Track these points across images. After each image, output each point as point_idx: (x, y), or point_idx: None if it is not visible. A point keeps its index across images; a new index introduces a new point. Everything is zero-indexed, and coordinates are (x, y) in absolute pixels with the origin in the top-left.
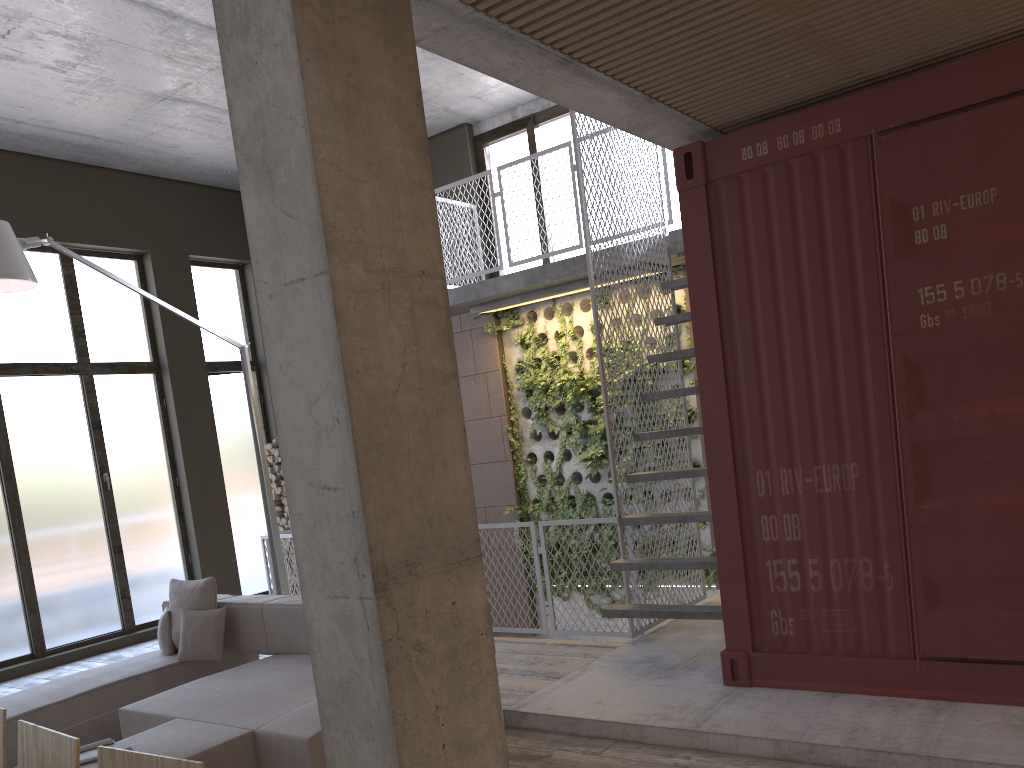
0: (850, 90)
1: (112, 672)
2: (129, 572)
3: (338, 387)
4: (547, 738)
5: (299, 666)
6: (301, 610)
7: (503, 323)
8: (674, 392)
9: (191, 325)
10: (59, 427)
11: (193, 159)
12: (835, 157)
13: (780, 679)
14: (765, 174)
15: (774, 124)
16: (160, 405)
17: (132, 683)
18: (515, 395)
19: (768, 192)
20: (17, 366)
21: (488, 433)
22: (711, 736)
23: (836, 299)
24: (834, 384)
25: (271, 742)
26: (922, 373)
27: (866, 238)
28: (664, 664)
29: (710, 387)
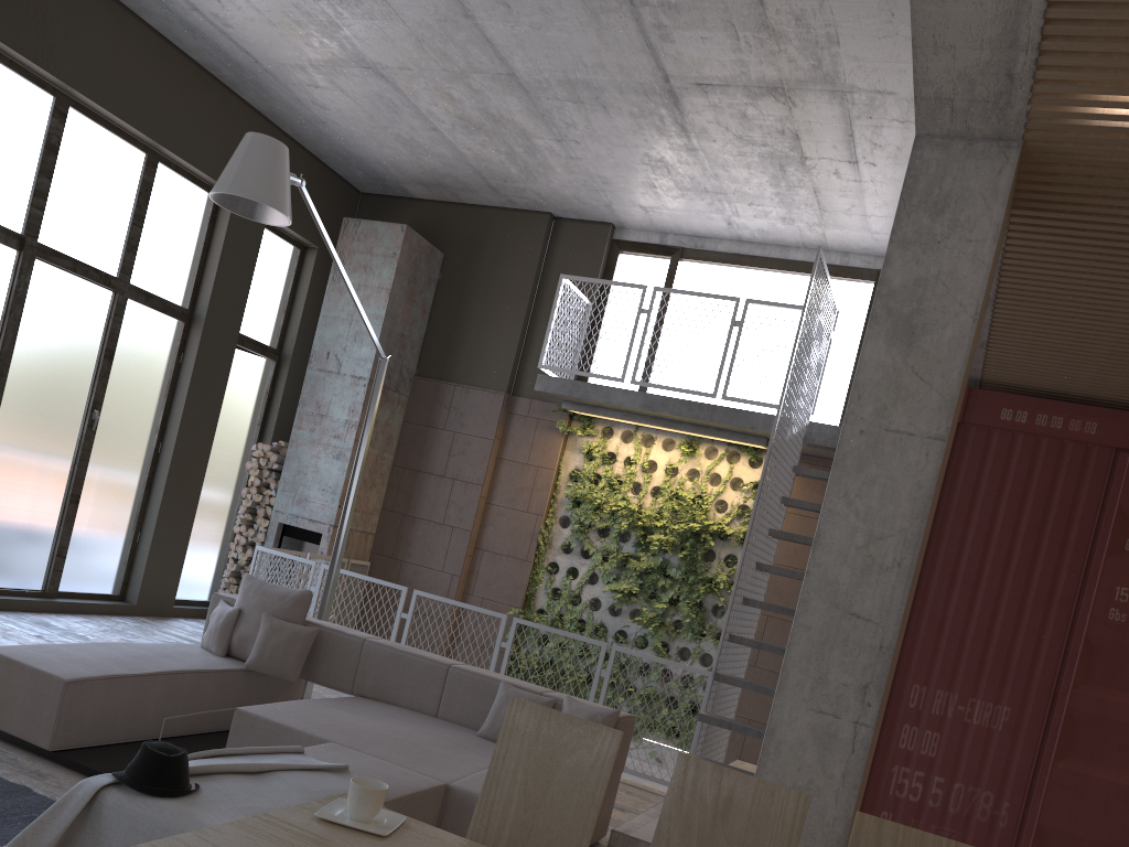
0: (1104, 402)
1: (171, 657)
2: (73, 528)
3: (912, 537)
4: None
5: (418, 721)
6: (418, 661)
7: (575, 426)
8: (791, 573)
9: (241, 288)
10: (70, 340)
11: (327, 126)
12: (1081, 451)
13: None
14: (1014, 438)
15: (1039, 402)
16: (176, 358)
17: (201, 677)
18: (559, 500)
19: (1012, 453)
20: (59, 255)
21: (517, 526)
22: None
23: (1040, 565)
24: (1013, 635)
25: (469, 802)
26: (1094, 654)
27: (1084, 527)
28: None
29: None
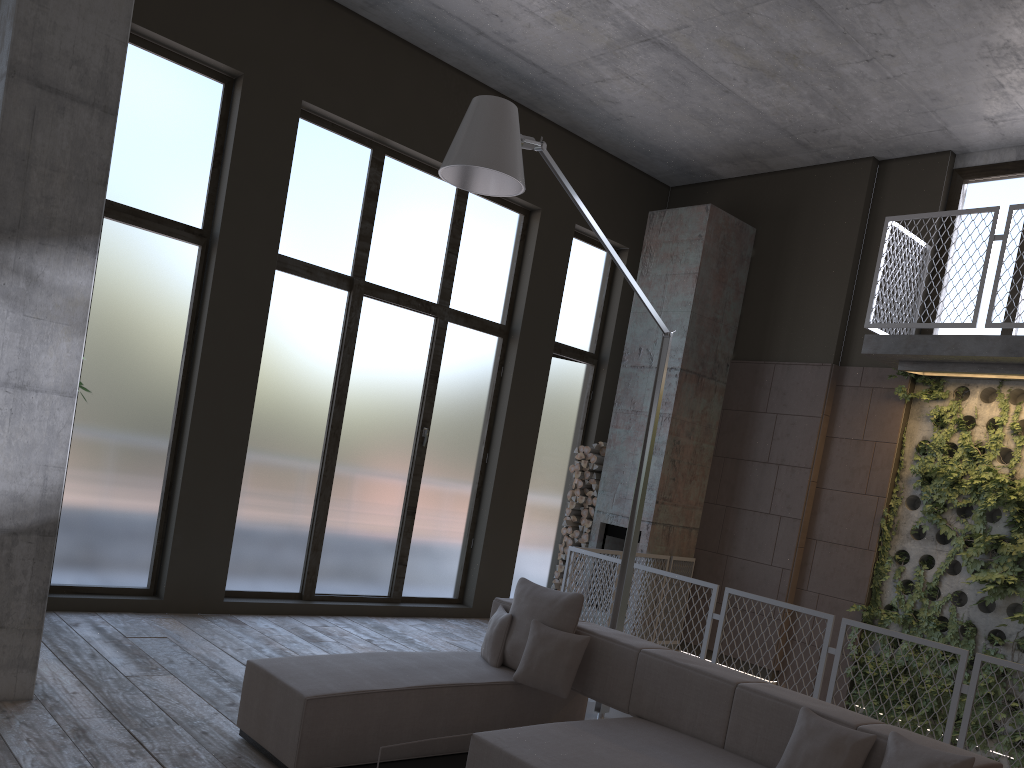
0: None
1: (437, 668)
2: (413, 538)
3: None
4: None
5: (694, 755)
6: (699, 678)
7: (919, 391)
8: None
9: (554, 298)
10: (399, 366)
11: (623, 122)
12: None
13: None
14: None
15: None
16: (497, 373)
17: (461, 692)
18: (904, 478)
19: None
20: (384, 290)
21: (854, 511)
22: None
23: None
24: None
25: None
26: None
27: None
28: None
29: None
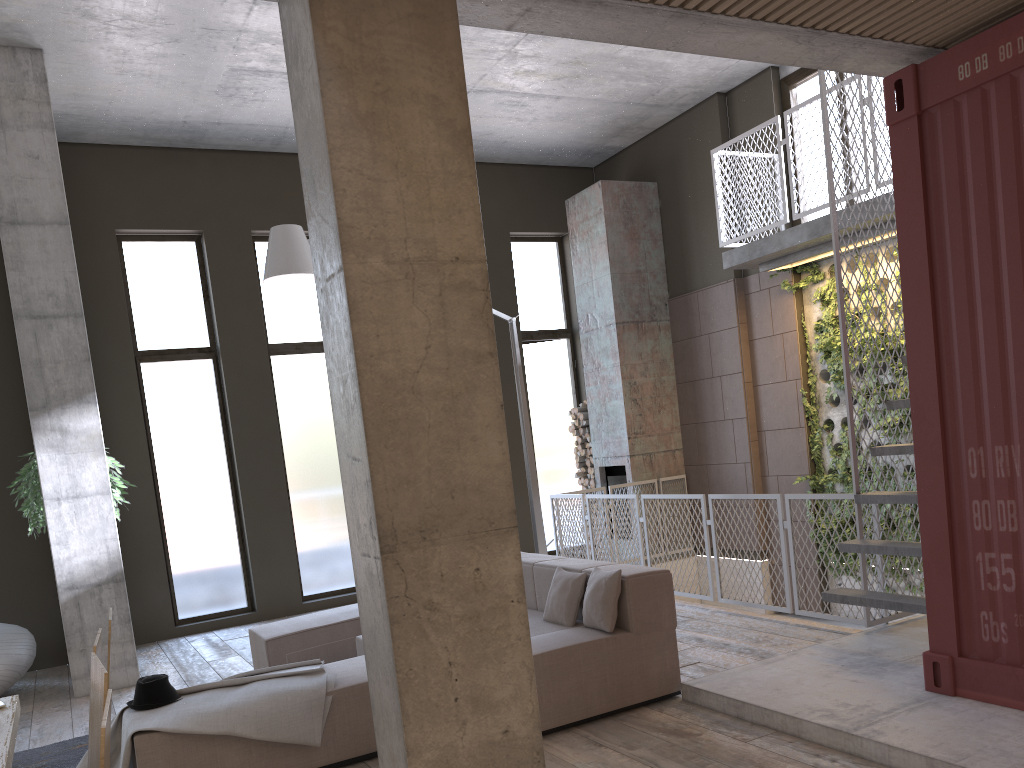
0: None
1: None
2: None
3: (353, 370)
4: (711, 717)
5: None
6: None
7: (802, 279)
8: None
9: (508, 298)
10: None
11: (509, 142)
12: None
13: (988, 692)
14: (986, 93)
15: (996, 31)
16: None
17: None
18: (813, 357)
19: (989, 115)
20: None
21: (783, 398)
22: (864, 742)
23: None
24: None
25: None
26: None
27: None
28: (880, 659)
29: (918, 350)
